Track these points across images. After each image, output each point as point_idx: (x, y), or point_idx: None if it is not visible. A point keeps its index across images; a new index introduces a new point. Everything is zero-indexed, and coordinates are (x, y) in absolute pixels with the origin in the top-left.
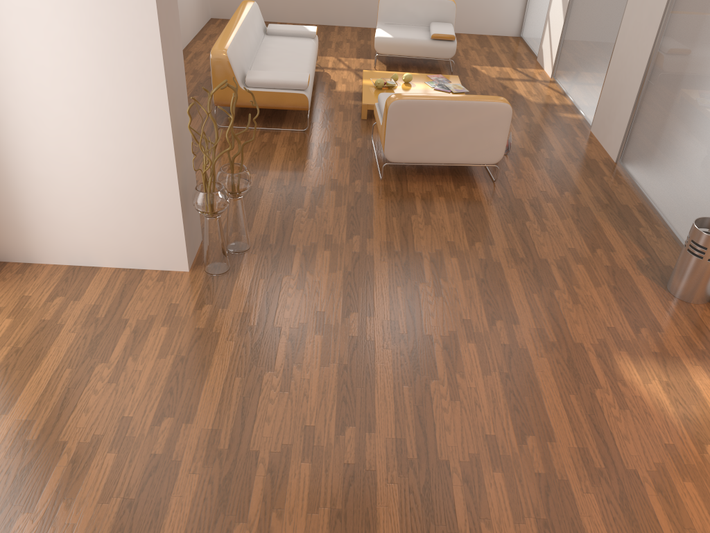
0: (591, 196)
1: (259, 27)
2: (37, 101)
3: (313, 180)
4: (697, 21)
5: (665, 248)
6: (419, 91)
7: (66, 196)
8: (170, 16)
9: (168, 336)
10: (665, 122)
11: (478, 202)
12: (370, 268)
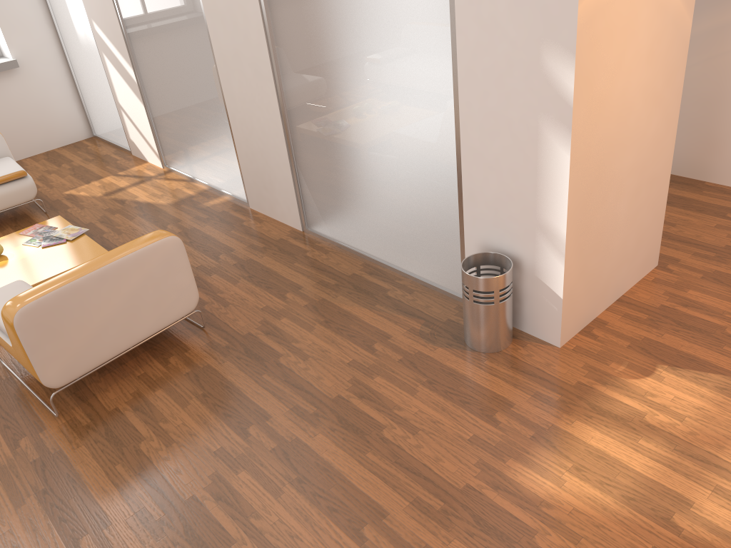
0: (314, 283)
1: None
2: None
3: None
4: (319, 60)
5: (428, 301)
6: (24, 260)
7: None
8: None
9: None
10: (341, 172)
11: (206, 368)
12: None
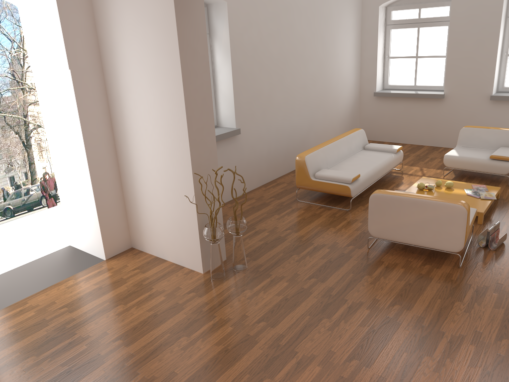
0: None
1: (358, 144)
2: (147, 169)
3: (322, 240)
4: None
5: None
6: (451, 195)
7: (155, 218)
8: (204, 132)
9: (160, 302)
10: None
11: (429, 278)
12: (302, 299)
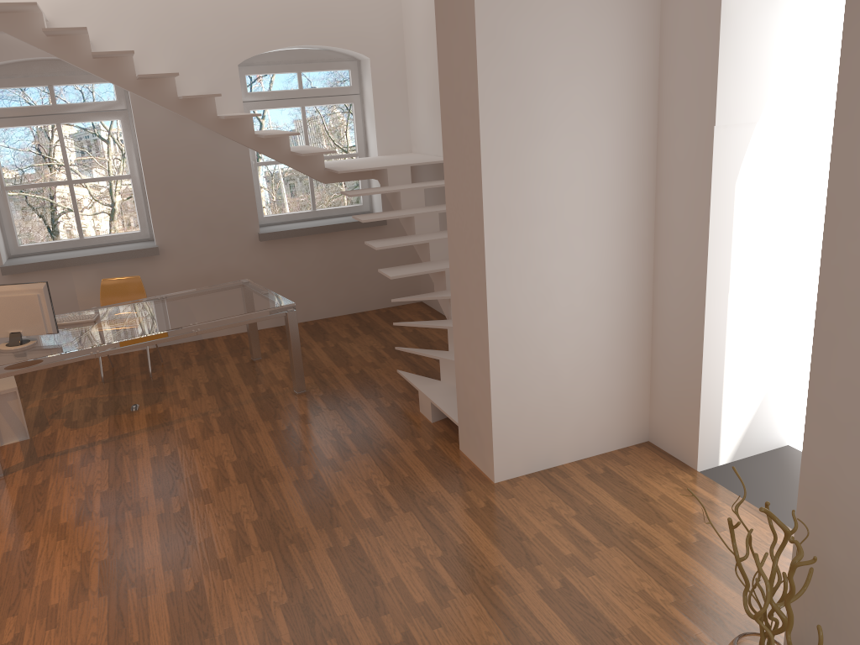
0: None
1: None
2: None
3: None
4: None
5: None
6: None
7: None
8: None
9: None
10: None
11: None
12: None
